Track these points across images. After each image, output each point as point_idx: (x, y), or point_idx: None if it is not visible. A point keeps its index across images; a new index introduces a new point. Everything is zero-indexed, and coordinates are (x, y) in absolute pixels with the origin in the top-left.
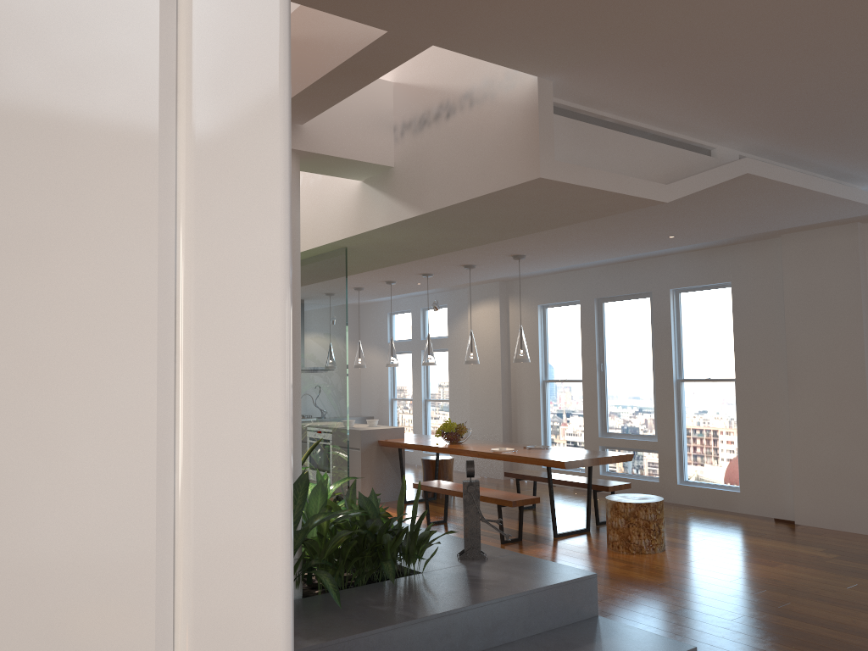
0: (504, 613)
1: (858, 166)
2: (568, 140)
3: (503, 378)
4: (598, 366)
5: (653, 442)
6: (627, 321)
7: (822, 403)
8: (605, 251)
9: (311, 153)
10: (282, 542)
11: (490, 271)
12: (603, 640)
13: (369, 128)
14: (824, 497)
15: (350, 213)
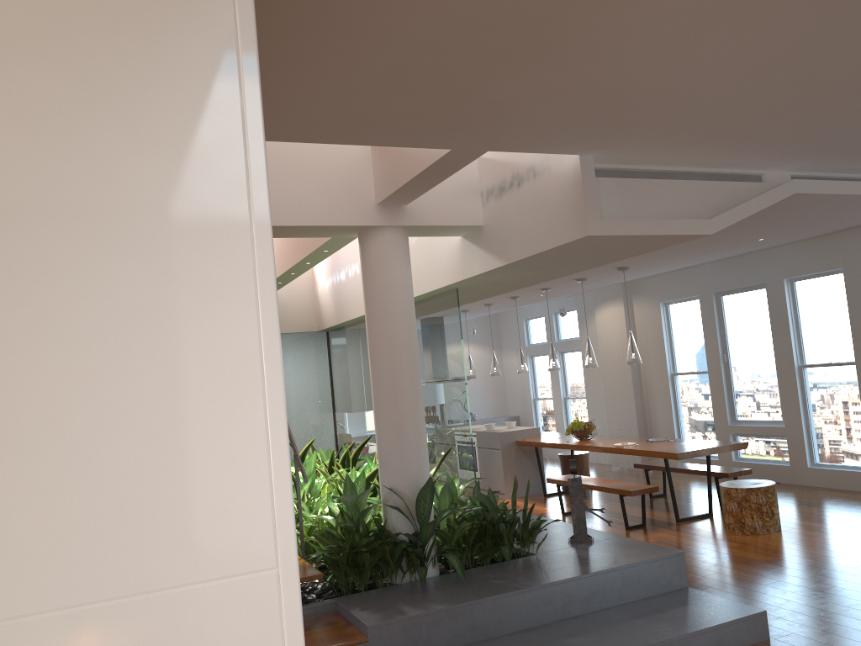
0: (599, 584)
1: None
2: (615, 196)
3: (634, 374)
4: (721, 357)
5: (781, 427)
6: (746, 312)
7: None
8: (704, 255)
9: (415, 226)
10: (293, 520)
11: (603, 280)
12: (686, 606)
13: (460, 197)
14: None
15: (455, 262)
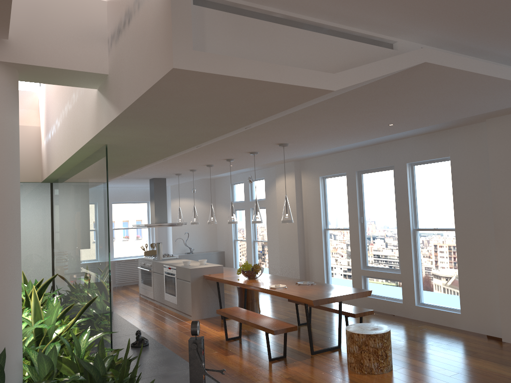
0: None
1: None
2: (225, 33)
3: (299, 227)
4: (359, 219)
5: (398, 274)
6: (378, 187)
7: None
8: (346, 138)
9: (21, 65)
10: None
11: (273, 155)
12: None
13: (81, 41)
14: None
15: (94, 116)
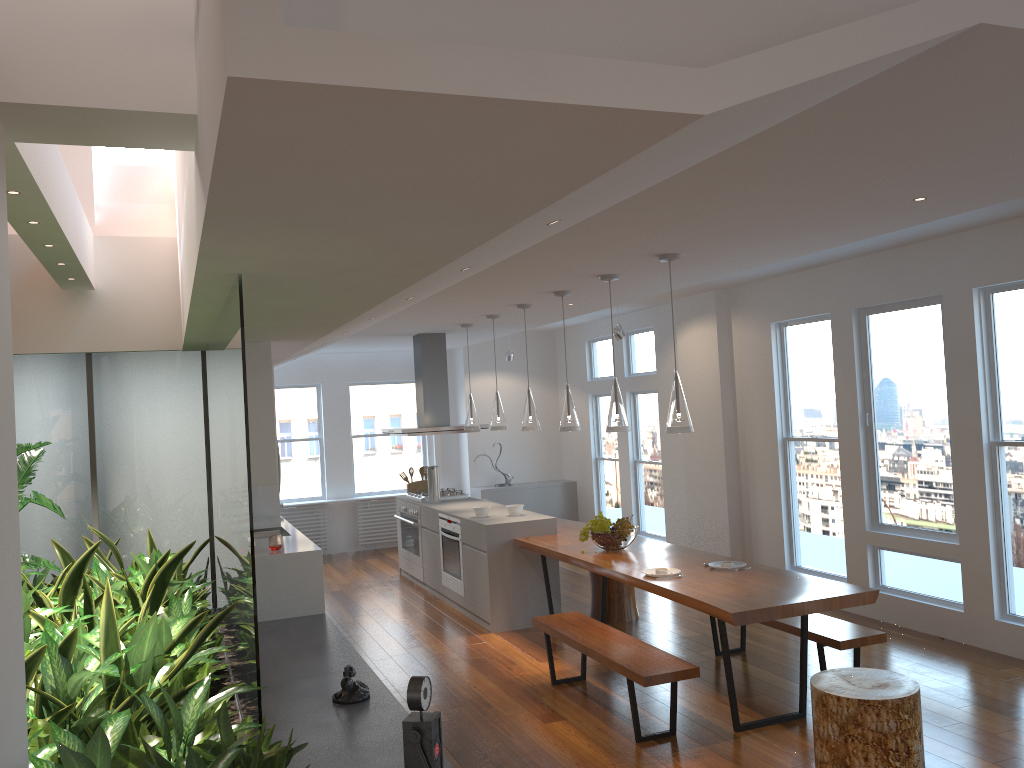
0: None
1: None
2: None
3: (727, 434)
4: (861, 418)
5: (953, 545)
6: (906, 344)
7: None
8: (815, 235)
9: None
10: None
11: (655, 281)
12: None
13: (132, 41)
14: None
15: (195, 213)
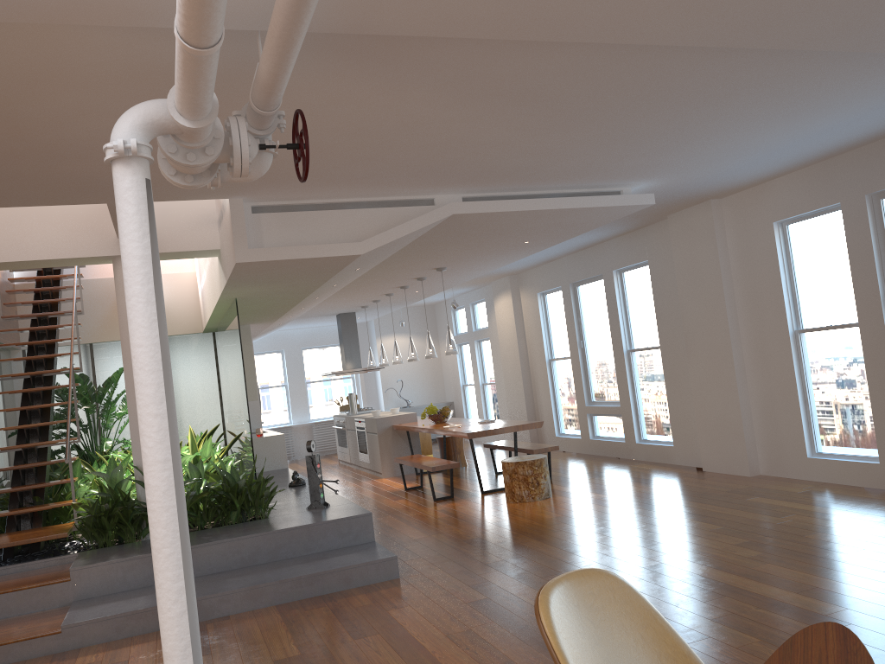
0: (286, 539)
1: (585, 181)
2: (277, 227)
3: (522, 360)
4: (579, 343)
5: (618, 407)
6: (593, 301)
7: (707, 362)
8: (503, 255)
9: None
10: None
11: (450, 278)
12: (348, 554)
13: (197, 227)
14: (717, 445)
15: (219, 278)
